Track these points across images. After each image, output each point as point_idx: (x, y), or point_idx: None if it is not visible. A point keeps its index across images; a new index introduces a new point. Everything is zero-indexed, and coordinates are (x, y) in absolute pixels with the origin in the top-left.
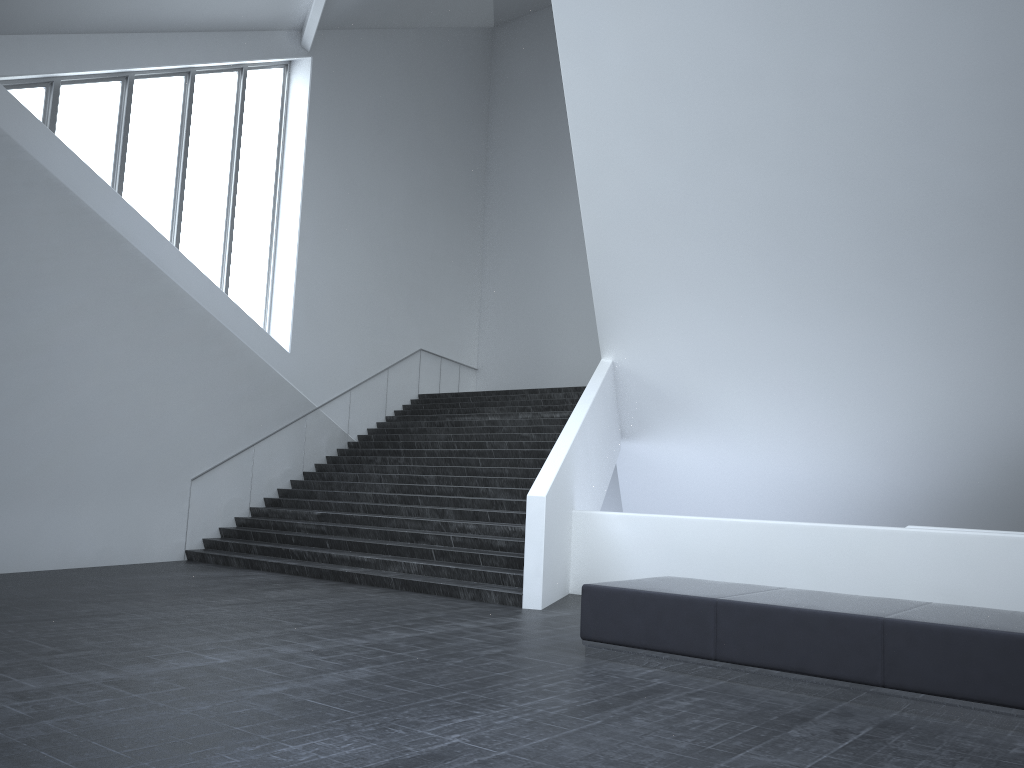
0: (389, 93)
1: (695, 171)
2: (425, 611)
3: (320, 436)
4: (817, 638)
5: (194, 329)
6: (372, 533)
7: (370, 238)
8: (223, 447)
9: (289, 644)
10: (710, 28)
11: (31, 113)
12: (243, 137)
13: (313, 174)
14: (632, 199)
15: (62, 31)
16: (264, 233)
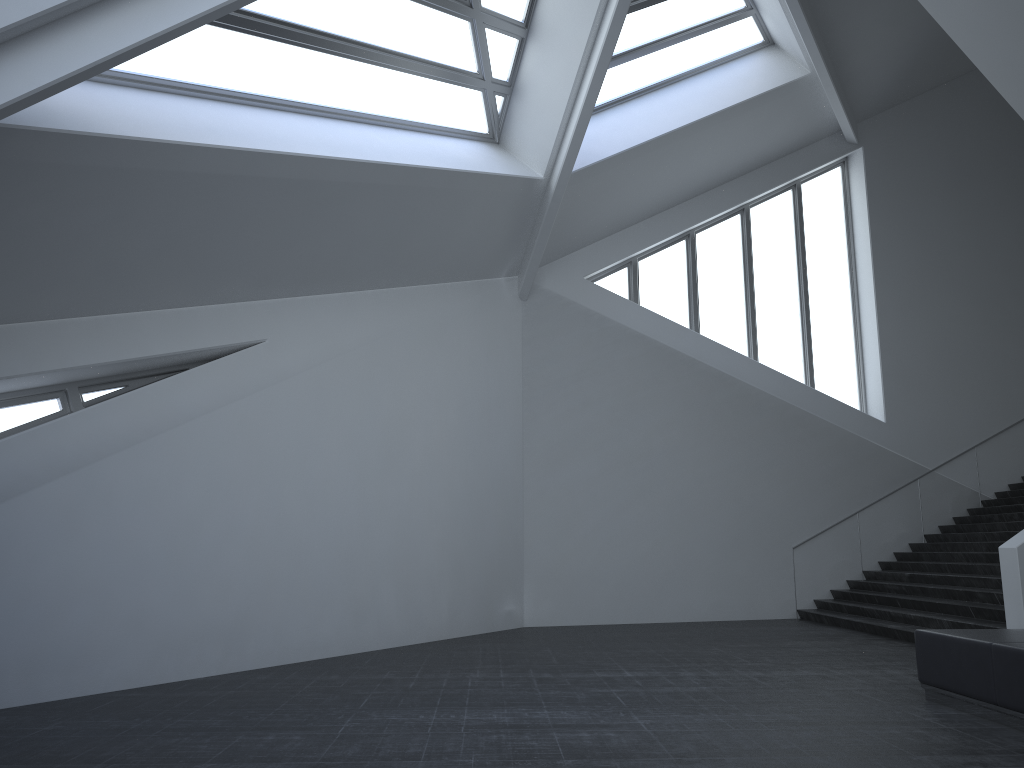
0: (971, 138)
1: None
2: (890, 661)
3: (940, 498)
4: None
5: (774, 419)
6: (937, 592)
7: (973, 289)
8: (822, 517)
9: (699, 671)
10: None
11: (611, 292)
12: (807, 241)
13: (883, 251)
14: None
15: (623, 227)
16: (846, 317)
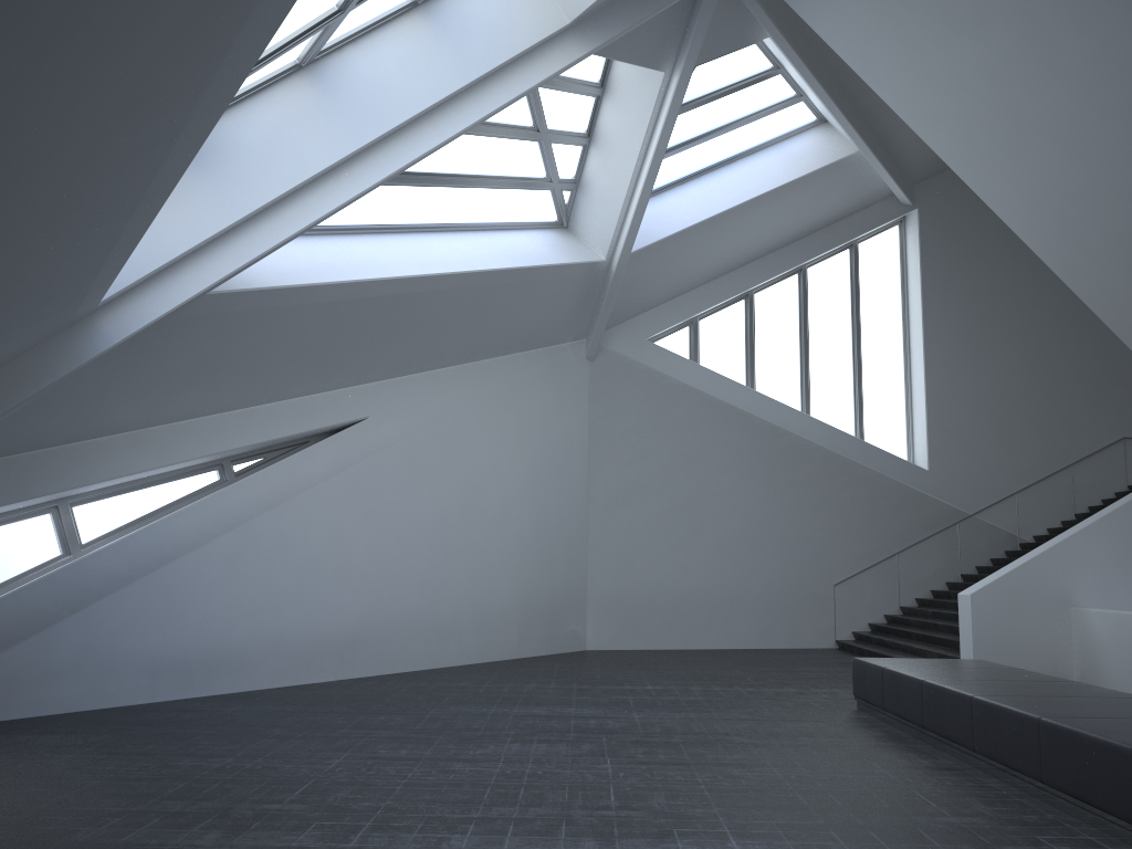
0: None
1: (1129, 269)
2: None
3: (979, 540)
4: (907, 694)
5: (820, 467)
6: (944, 628)
7: (1022, 343)
8: (863, 557)
9: (707, 686)
10: (1043, 167)
11: (671, 352)
12: (862, 298)
13: (934, 308)
14: (1113, 297)
15: (684, 291)
16: (897, 370)
